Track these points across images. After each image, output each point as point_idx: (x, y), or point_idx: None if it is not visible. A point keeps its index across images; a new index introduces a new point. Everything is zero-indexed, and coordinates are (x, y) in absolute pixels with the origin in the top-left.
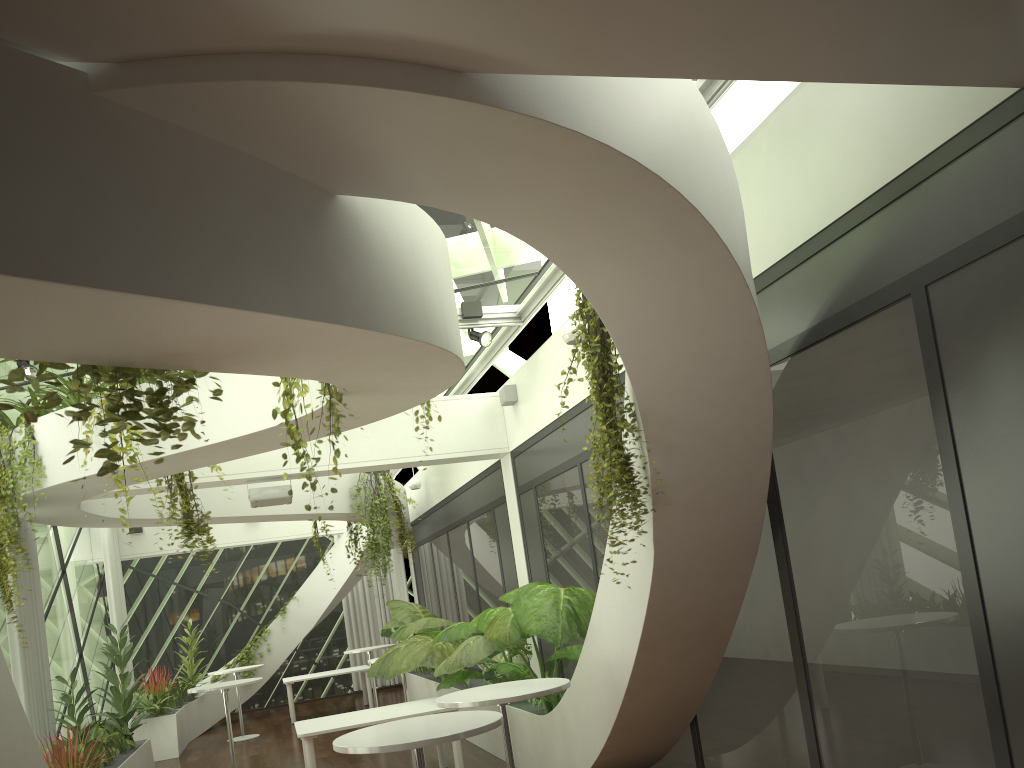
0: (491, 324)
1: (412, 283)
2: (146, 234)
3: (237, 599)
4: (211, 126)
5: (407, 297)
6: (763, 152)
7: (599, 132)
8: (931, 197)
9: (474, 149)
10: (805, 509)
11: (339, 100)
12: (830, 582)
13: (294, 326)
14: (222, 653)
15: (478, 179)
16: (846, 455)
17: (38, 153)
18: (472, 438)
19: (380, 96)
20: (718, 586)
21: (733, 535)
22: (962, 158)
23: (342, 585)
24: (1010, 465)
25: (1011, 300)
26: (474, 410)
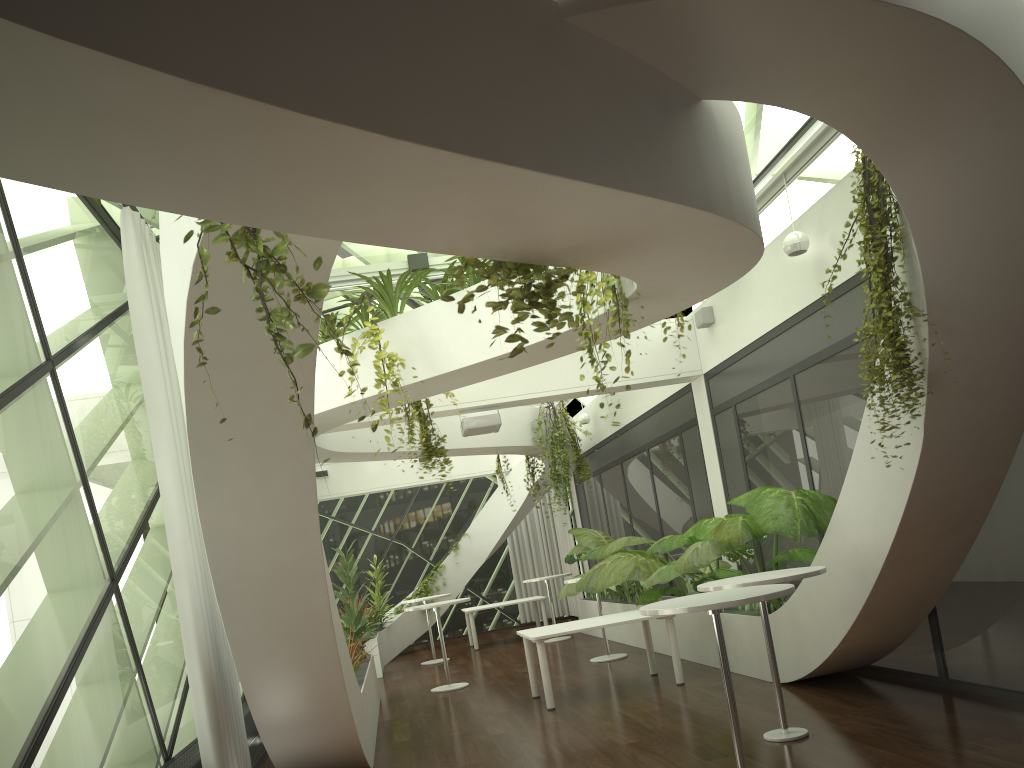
0: None
1: (745, 180)
2: (602, 136)
3: (409, 538)
4: (636, 41)
5: (744, 192)
6: None
7: (954, 18)
8: None
9: (840, 45)
10: None
11: (752, 7)
12: None
13: (681, 216)
14: (398, 589)
15: (828, 75)
16: None
17: (538, 71)
18: (666, 362)
19: None
20: (980, 469)
21: (1001, 417)
22: None
23: (510, 521)
24: None
25: None
26: (667, 335)
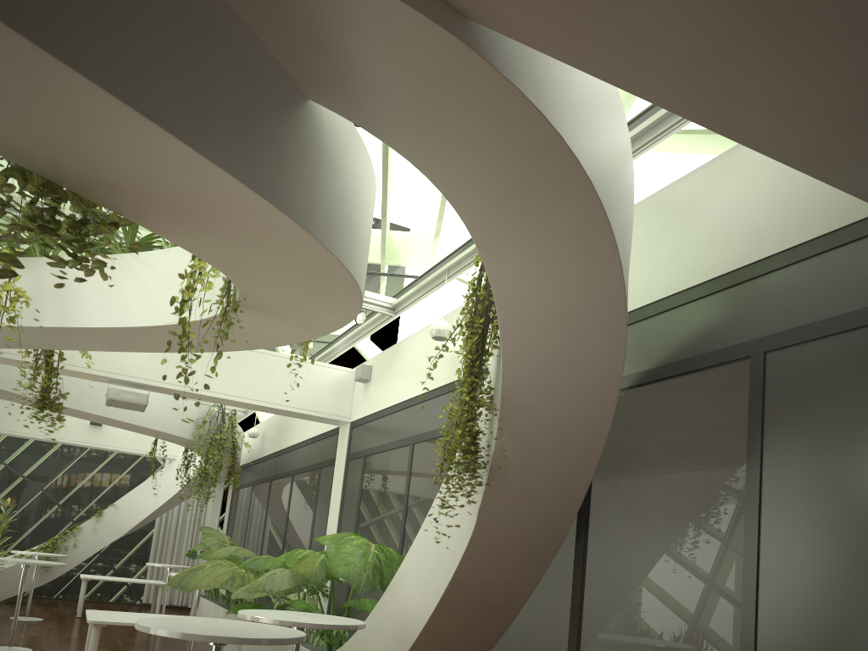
0: (368, 307)
1: (347, 209)
2: (131, 41)
3: (59, 493)
4: None
5: (340, 218)
6: (647, 218)
7: (557, 122)
8: (786, 282)
9: (448, 97)
10: (611, 519)
11: None
12: (619, 587)
13: (238, 195)
14: (29, 538)
15: (439, 130)
16: (660, 480)
17: None
18: (321, 401)
19: (390, 6)
20: (519, 569)
21: (545, 527)
22: (820, 256)
23: (161, 505)
24: (807, 515)
25: (838, 378)
26: (330, 378)
